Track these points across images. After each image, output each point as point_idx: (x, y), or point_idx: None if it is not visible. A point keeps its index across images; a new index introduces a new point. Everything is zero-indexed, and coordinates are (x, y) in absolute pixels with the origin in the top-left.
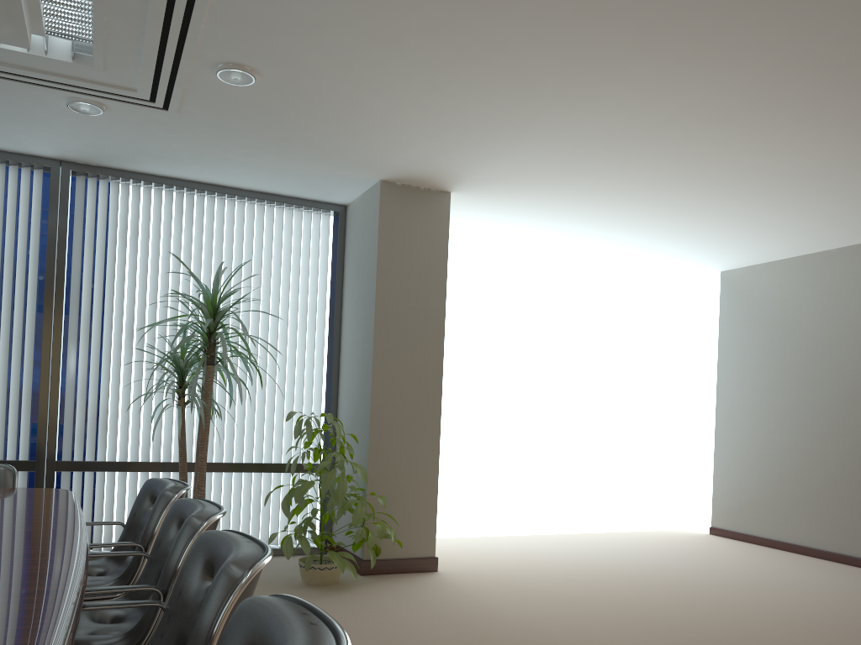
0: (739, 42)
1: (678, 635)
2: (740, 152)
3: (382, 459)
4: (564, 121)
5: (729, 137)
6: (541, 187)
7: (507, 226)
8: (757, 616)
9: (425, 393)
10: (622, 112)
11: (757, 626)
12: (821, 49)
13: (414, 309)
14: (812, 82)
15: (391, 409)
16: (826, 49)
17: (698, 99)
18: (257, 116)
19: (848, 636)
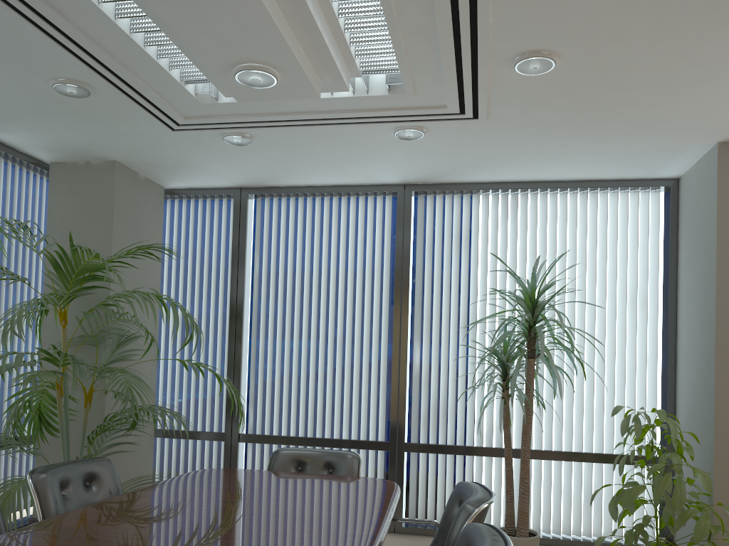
0: None
1: None
2: None
3: None
4: None
5: None
6: None
7: None
8: None
9: None
10: None
11: None
12: None
13: None
14: None
15: None
16: None
17: None
18: (565, 102)
19: None
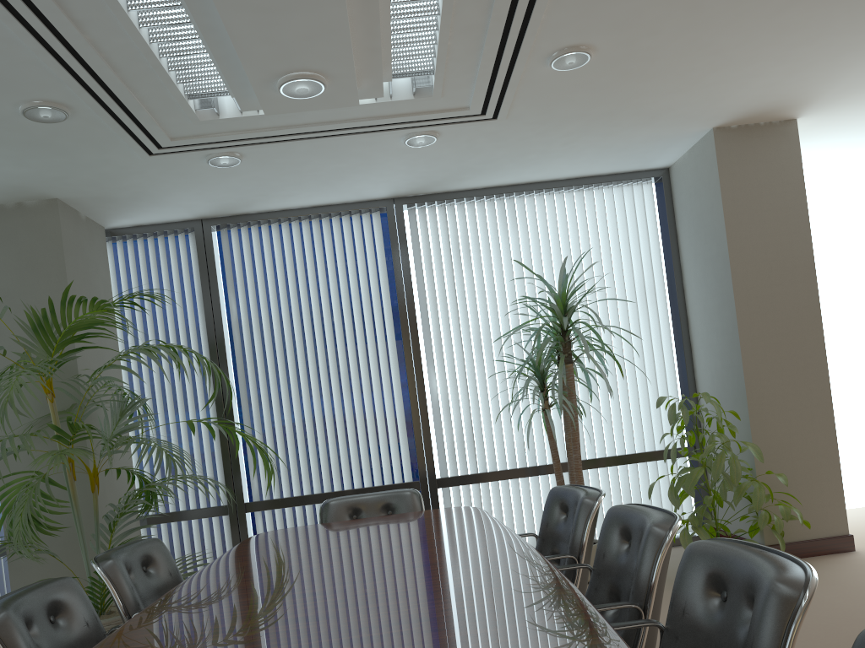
0: None
1: None
2: None
3: (768, 433)
4: None
5: None
6: None
7: (863, 140)
8: None
9: (804, 352)
10: None
11: None
12: None
13: (776, 260)
14: None
15: (768, 376)
16: None
17: None
18: (585, 97)
19: None
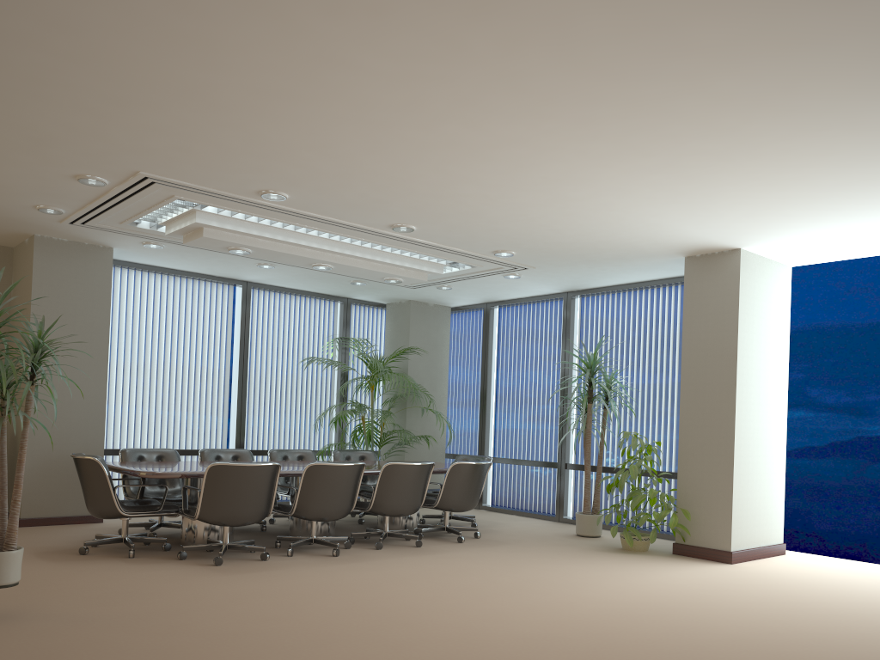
0: (560, 173)
1: (688, 605)
2: (779, 174)
3: (688, 468)
4: (636, 213)
5: (733, 177)
6: (772, 228)
7: (870, 246)
8: (819, 628)
9: (720, 416)
10: (638, 200)
11: (778, 625)
12: (591, 156)
13: (711, 349)
14: (646, 156)
15: (694, 429)
16: (591, 155)
17: (640, 183)
18: (553, 258)
19: (820, 649)
